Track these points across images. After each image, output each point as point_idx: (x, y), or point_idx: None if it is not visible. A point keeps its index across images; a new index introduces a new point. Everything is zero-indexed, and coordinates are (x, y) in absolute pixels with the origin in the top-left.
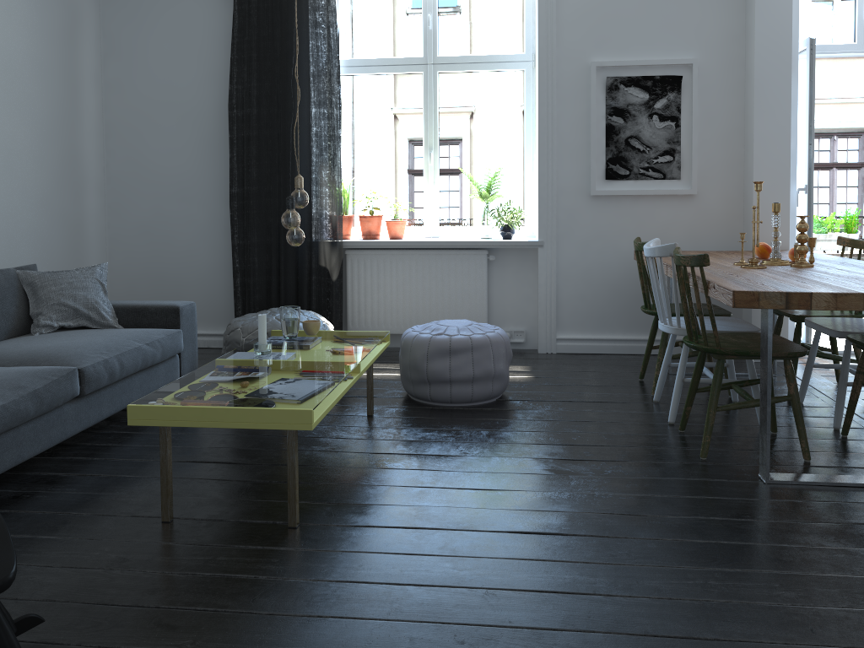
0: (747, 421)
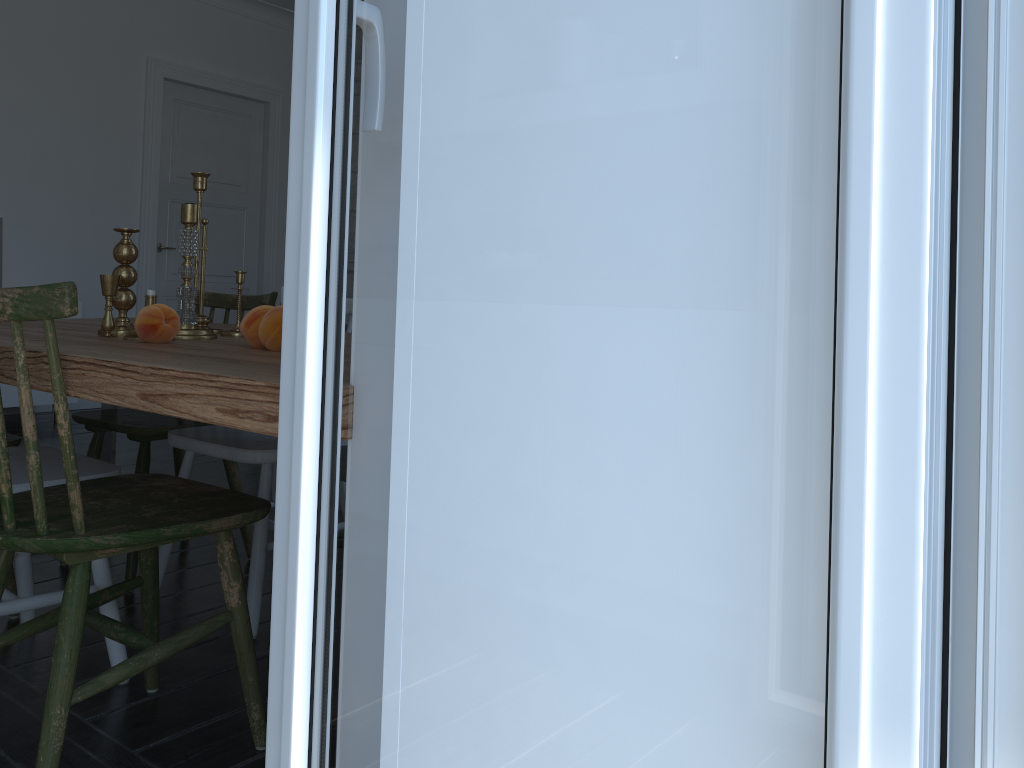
0: (186, 600)
